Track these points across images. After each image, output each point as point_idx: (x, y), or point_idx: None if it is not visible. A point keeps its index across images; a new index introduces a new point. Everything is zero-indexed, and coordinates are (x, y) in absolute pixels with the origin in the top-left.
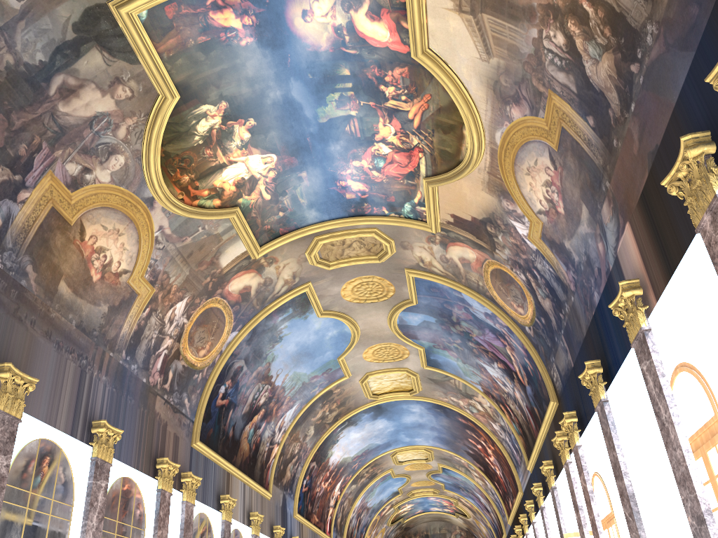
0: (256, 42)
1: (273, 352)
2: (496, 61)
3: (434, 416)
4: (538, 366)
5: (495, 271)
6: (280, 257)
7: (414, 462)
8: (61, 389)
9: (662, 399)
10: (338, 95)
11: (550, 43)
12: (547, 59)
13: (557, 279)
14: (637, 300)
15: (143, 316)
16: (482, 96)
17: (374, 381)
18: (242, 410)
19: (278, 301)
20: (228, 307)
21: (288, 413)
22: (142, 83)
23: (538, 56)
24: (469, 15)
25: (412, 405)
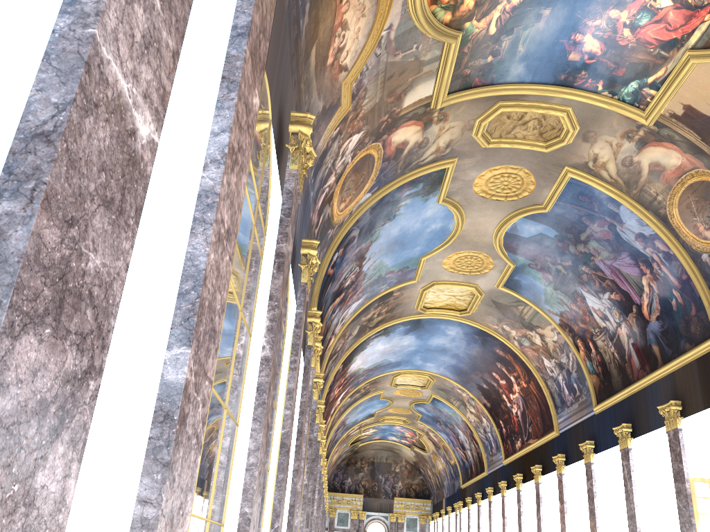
0: None
1: (380, 231)
2: None
3: (466, 343)
4: (705, 299)
5: (698, 184)
6: (451, 116)
7: (408, 387)
8: None
9: None
10: None
11: None
12: None
13: None
14: None
15: (333, 135)
16: None
17: (434, 292)
18: (335, 287)
19: (417, 171)
20: (380, 160)
21: (353, 305)
22: None
23: None
24: None
25: (451, 327)
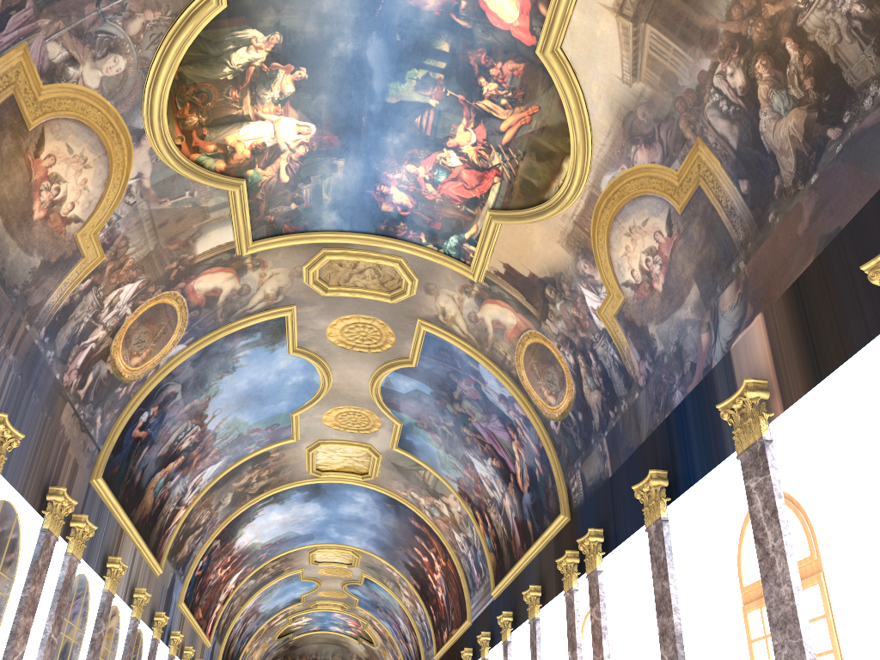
0: None
1: (218, 385)
2: (640, 88)
3: (380, 512)
4: (554, 471)
5: (535, 346)
6: (270, 262)
7: (333, 565)
8: None
9: (773, 524)
10: (423, 74)
11: (721, 82)
12: (711, 100)
13: (621, 369)
14: (760, 404)
15: (80, 288)
16: (605, 126)
17: (324, 453)
18: (159, 450)
19: (247, 319)
20: (186, 309)
21: (209, 469)
22: None
23: (700, 94)
24: (628, 22)
25: (359, 493)
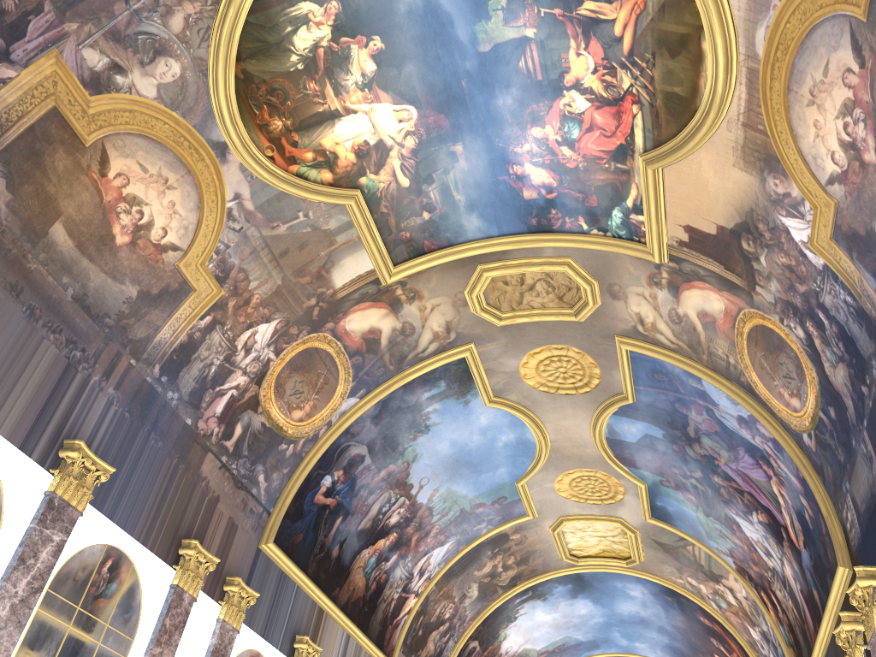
0: None
1: (414, 447)
2: None
3: (663, 608)
4: (821, 505)
5: (754, 331)
6: (426, 291)
7: None
8: (19, 376)
9: None
10: None
11: None
12: None
13: (860, 315)
14: None
15: (199, 325)
16: None
17: (573, 533)
18: (360, 523)
19: (422, 365)
20: (345, 355)
21: (436, 552)
22: None
23: None
24: None
25: (630, 585)
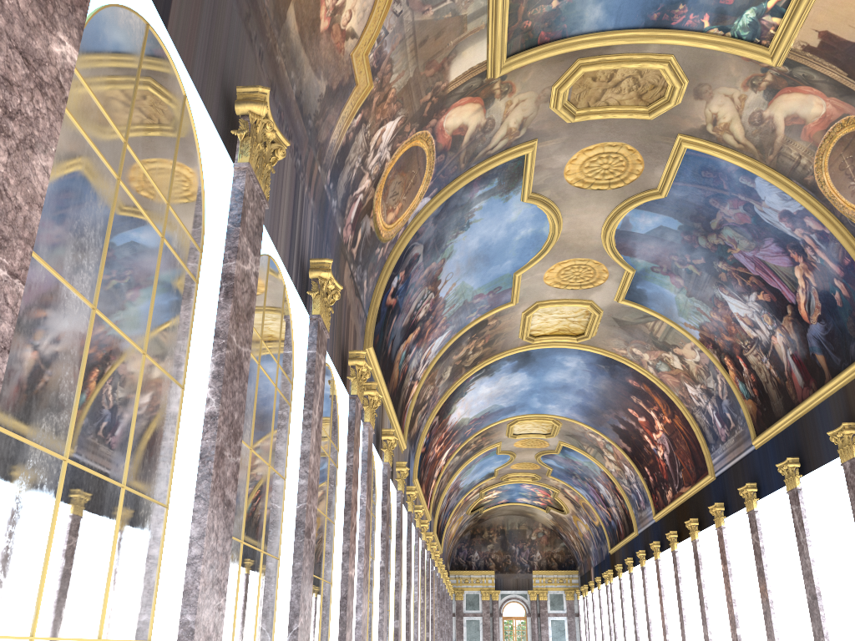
0: None
1: (453, 245)
2: None
3: (591, 375)
4: None
5: (851, 136)
6: (518, 86)
7: (530, 437)
8: (281, 191)
9: None
10: None
11: None
12: None
13: None
14: None
15: (353, 125)
16: None
17: (540, 316)
18: (403, 321)
19: (487, 163)
20: (434, 154)
21: (437, 341)
22: None
23: None
24: None
25: (569, 358)
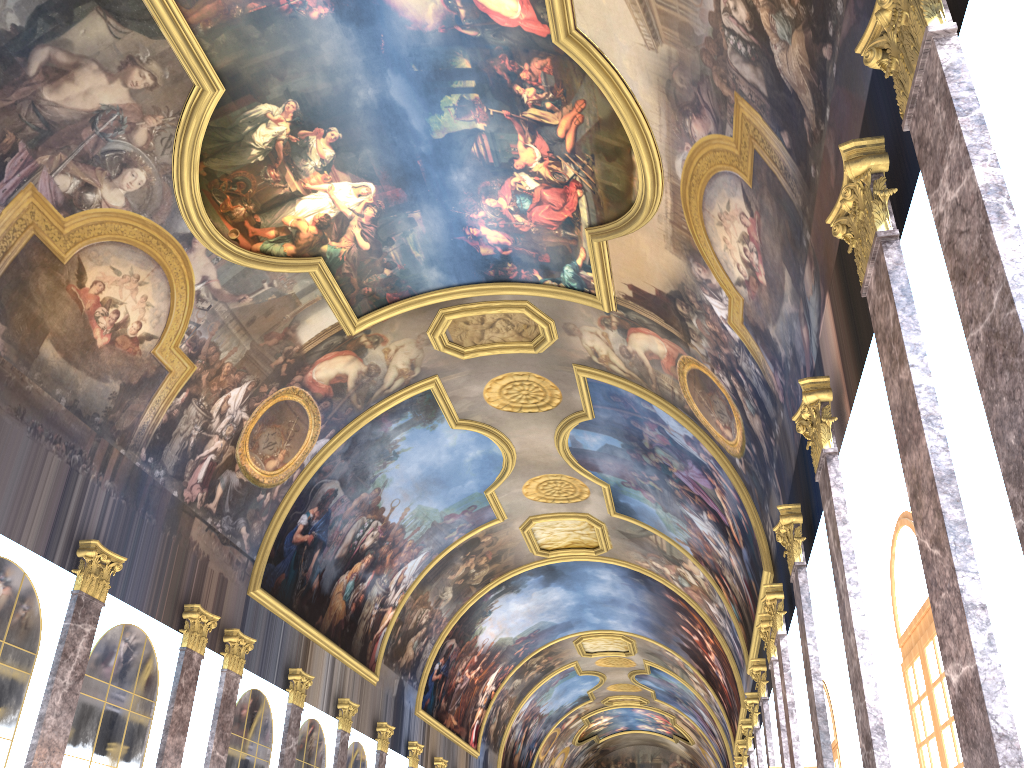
0: (333, 14)
1: (384, 474)
2: (666, 50)
3: (632, 588)
4: (751, 518)
5: (693, 373)
6: (389, 336)
7: (608, 655)
8: (34, 492)
9: (839, 558)
10: (457, 99)
11: (730, 20)
12: (729, 44)
13: (765, 386)
14: (823, 408)
15: (177, 403)
16: (653, 103)
17: (542, 530)
18: (336, 552)
19: (389, 400)
20: (313, 402)
21: (410, 565)
22: (169, 67)
23: (718, 40)
24: None
25: (600, 570)
